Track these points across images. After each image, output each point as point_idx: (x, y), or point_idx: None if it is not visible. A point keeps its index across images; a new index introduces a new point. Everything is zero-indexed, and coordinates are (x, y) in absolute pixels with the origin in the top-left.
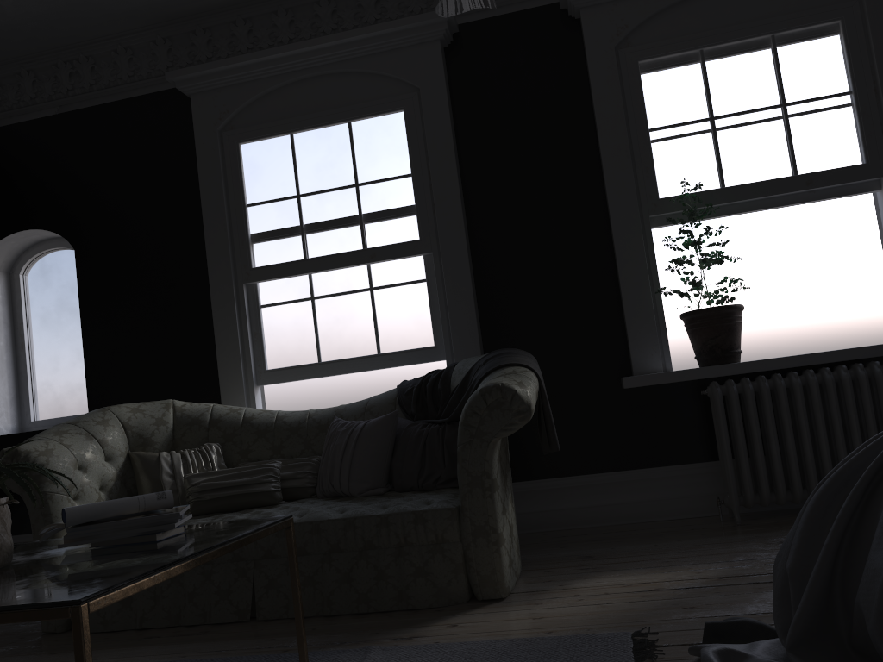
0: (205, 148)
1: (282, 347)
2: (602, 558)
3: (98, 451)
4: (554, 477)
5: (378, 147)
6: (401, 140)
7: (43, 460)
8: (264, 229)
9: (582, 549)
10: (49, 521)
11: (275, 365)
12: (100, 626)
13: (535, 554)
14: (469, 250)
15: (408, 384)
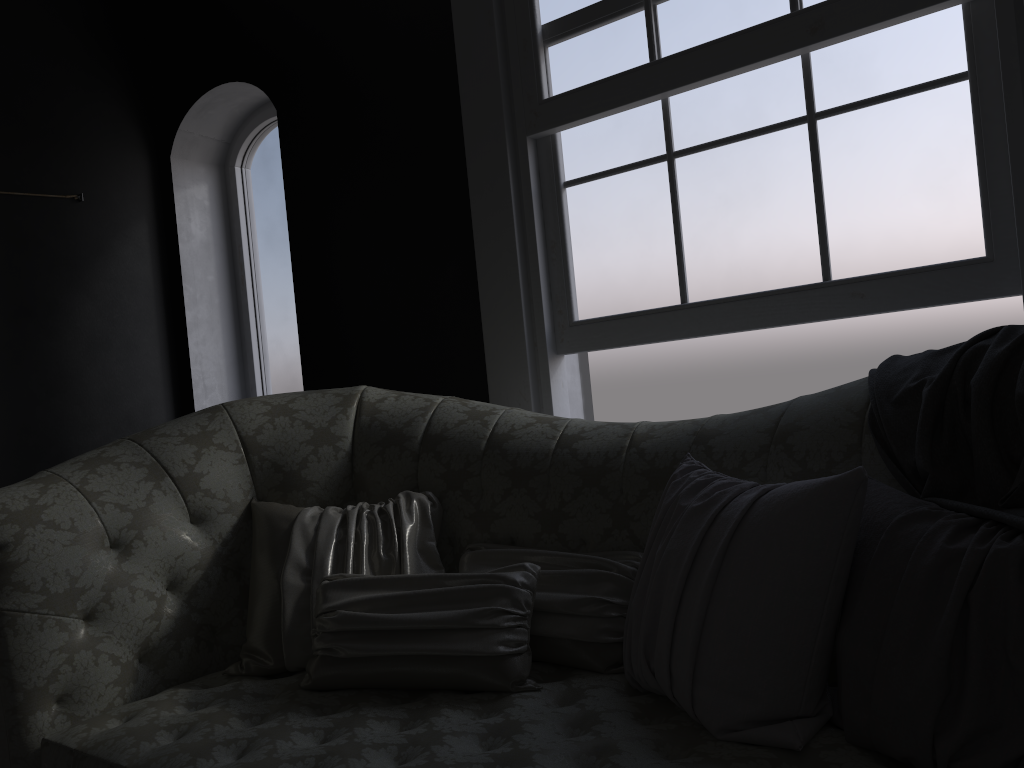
0: None
1: (606, 272)
2: None
3: (172, 503)
4: None
5: None
6: None
7: (9, 535)
8: (567, 9)
9: None
10: (6, 676)
11: (592, 312)
12: None
13: None
14: None
15: (904, 372)
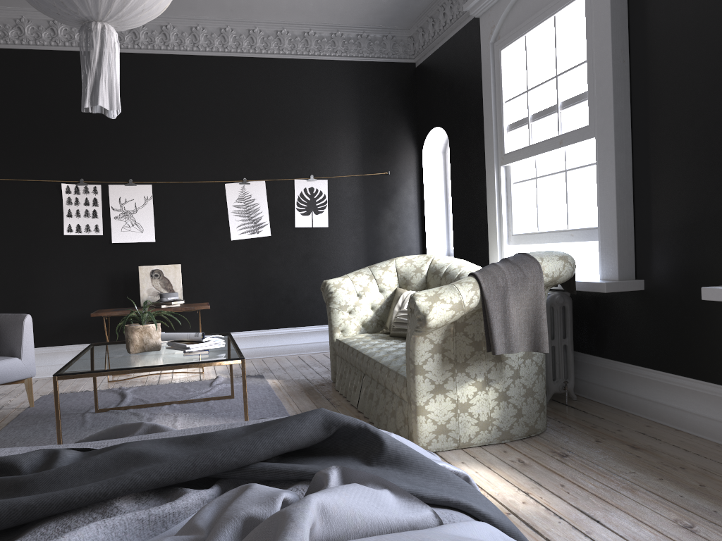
0: (484, 59)
1: (521, 217)
2: (563, 461)
3: (374, 286)
4: (677, 375)
5: (569, 37)
6: (583, 25)
7: (333, 290)
8: (511, 121)
9: (593, 449)
10: (330, 323)
11: (518, 231)
12: (335, 385)
13: (563, 437)
14: (626, 132)
15: None
